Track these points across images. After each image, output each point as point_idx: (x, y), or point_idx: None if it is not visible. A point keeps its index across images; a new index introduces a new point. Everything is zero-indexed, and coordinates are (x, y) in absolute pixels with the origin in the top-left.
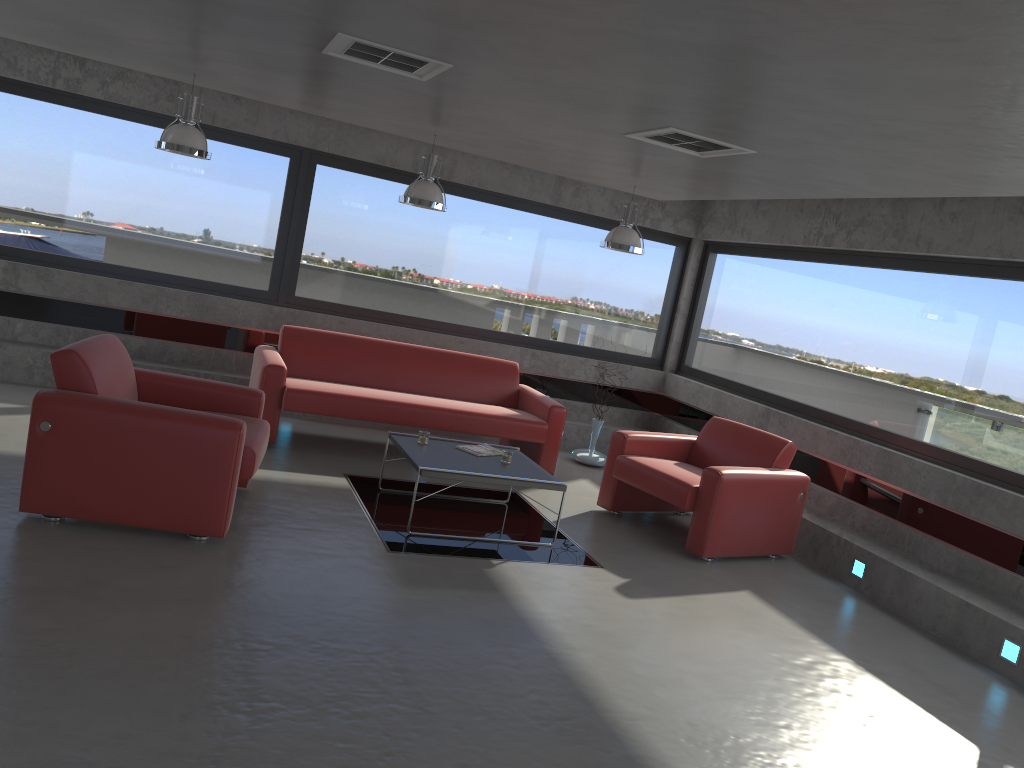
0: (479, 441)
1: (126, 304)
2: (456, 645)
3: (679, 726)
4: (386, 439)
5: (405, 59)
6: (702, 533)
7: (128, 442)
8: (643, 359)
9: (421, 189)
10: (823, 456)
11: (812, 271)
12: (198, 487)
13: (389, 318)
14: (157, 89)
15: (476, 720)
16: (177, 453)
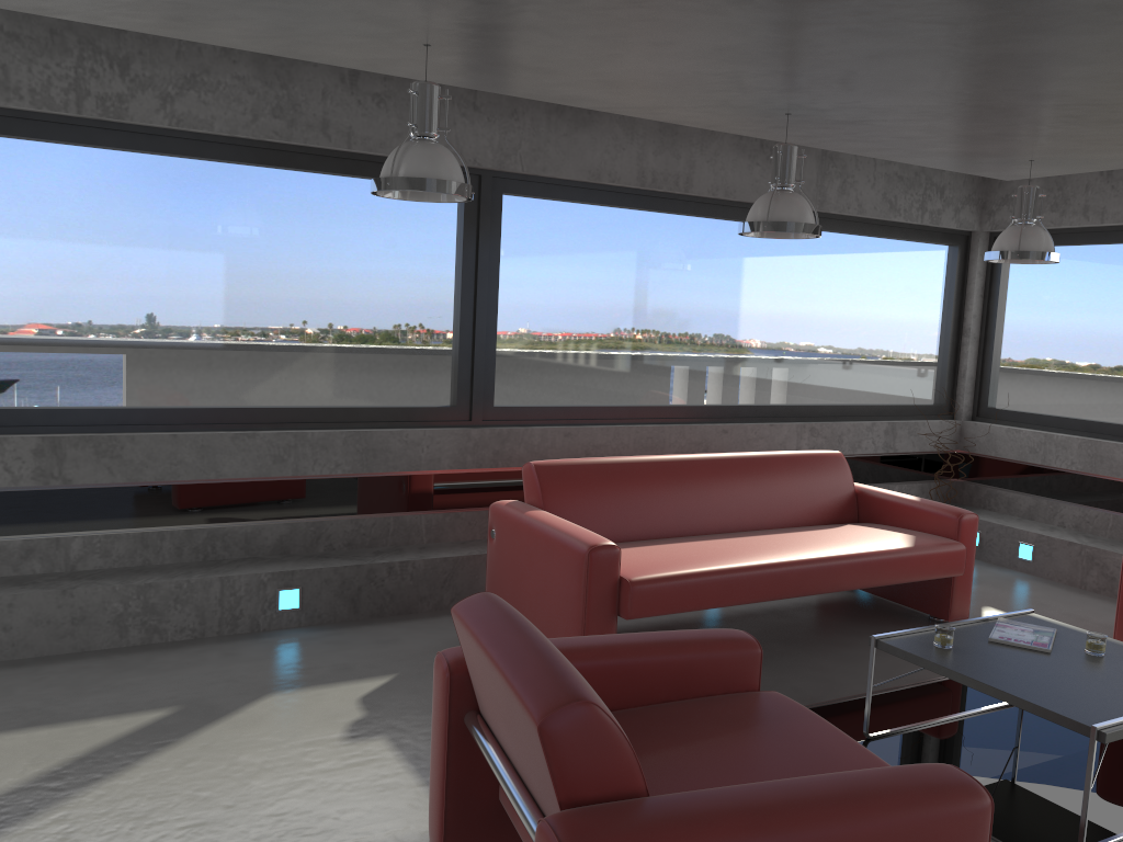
0: None
1: (249, 471)
2: None
3: None
4: None
5: None
6: None
7: None
8: (930, 408)
9: (789, 206)
10: None
11: None
12: None
13: (624, 414)
14: (254, 99)
15: None
16: None
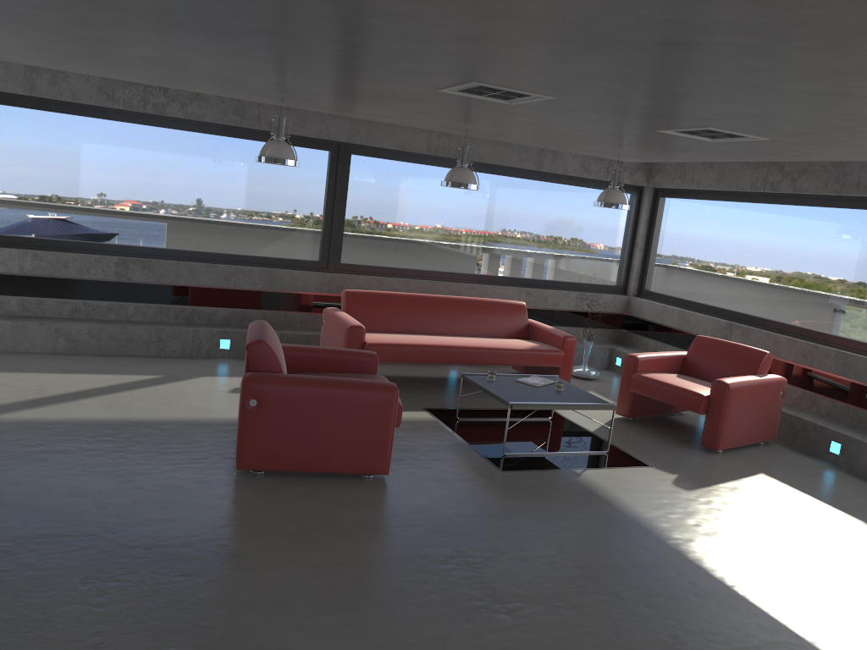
0: (494, 366)
1: (212, 283)
2: (600, 543)
3: (786, 589)
4: (429, 373)
5: (508, 92)
6: (716, 431)
7: (315, 409)
8: (611, 287)
9: (460, 175)
10: (785, 359)
11: (758, 210)
12: (369, 438)
13: (414, 274)
14: (225, 106)
15: (654, 600)
16: (352, 413)
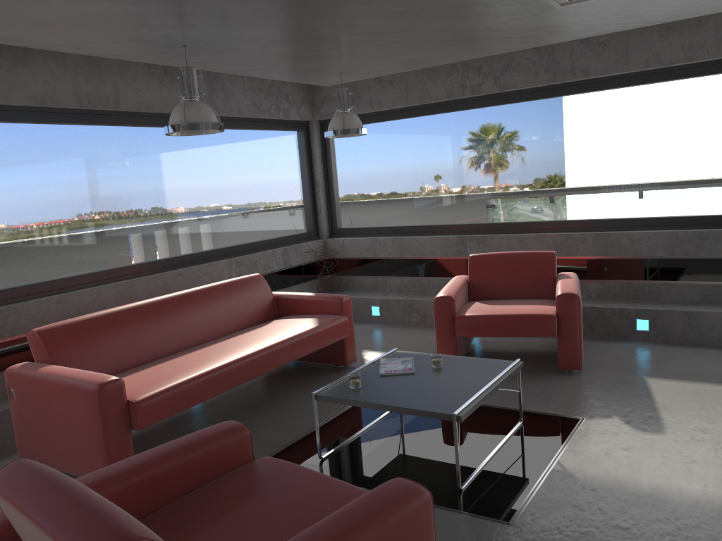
0: None
1: None
2: None
3: None
4: None
5: None
6: (576, 349)
7: None
8: (305, 234)
9: (198, 111)
10: None
11: (454, 119)
12: None
13: (102, 277)
14: None
15: None
16: None
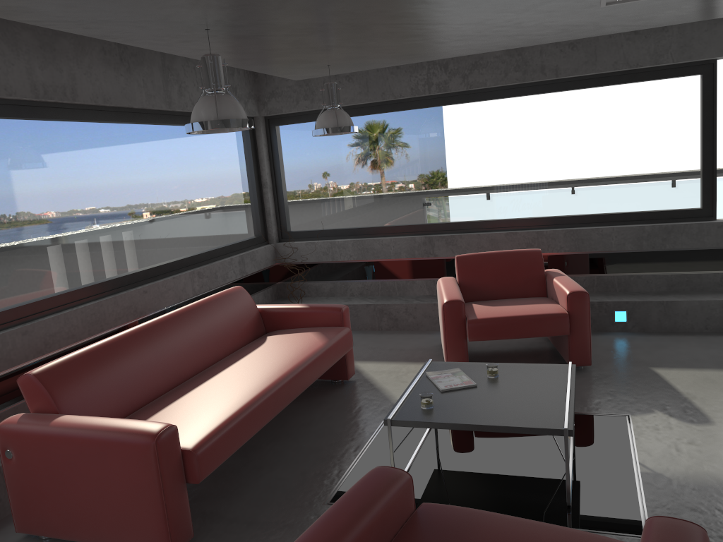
0: None
1: None
2: None
3: None
4: None
5: None
6: (586, 346)
7: None
8: (256, 239)
9: (231, 106)
10: None
11: (416, 117)
12: None
13: (65, 300)
14: None
15: None
16: None
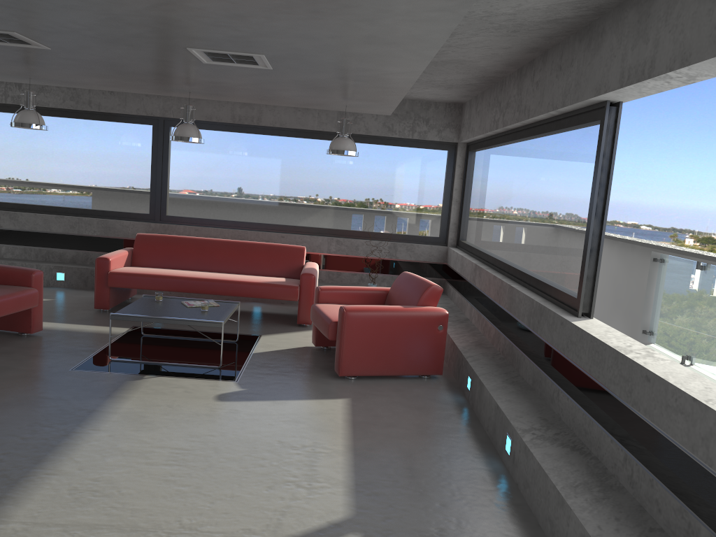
0: (294, 305)
1: (61, 230)
2: (6, 424)
3: (85, 481)
4: None
5: (9, 35)
6: (338, 357)
7: None
8: (430, 238)
9: (179, 129)
10: (491, 297)
11: (503, 152)
12: None
13: (231, 224)
14: (63, 94)
15: None
16: None
